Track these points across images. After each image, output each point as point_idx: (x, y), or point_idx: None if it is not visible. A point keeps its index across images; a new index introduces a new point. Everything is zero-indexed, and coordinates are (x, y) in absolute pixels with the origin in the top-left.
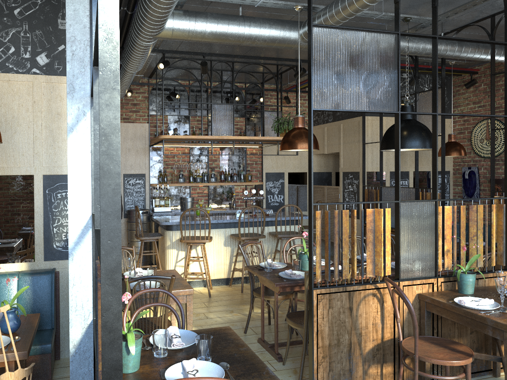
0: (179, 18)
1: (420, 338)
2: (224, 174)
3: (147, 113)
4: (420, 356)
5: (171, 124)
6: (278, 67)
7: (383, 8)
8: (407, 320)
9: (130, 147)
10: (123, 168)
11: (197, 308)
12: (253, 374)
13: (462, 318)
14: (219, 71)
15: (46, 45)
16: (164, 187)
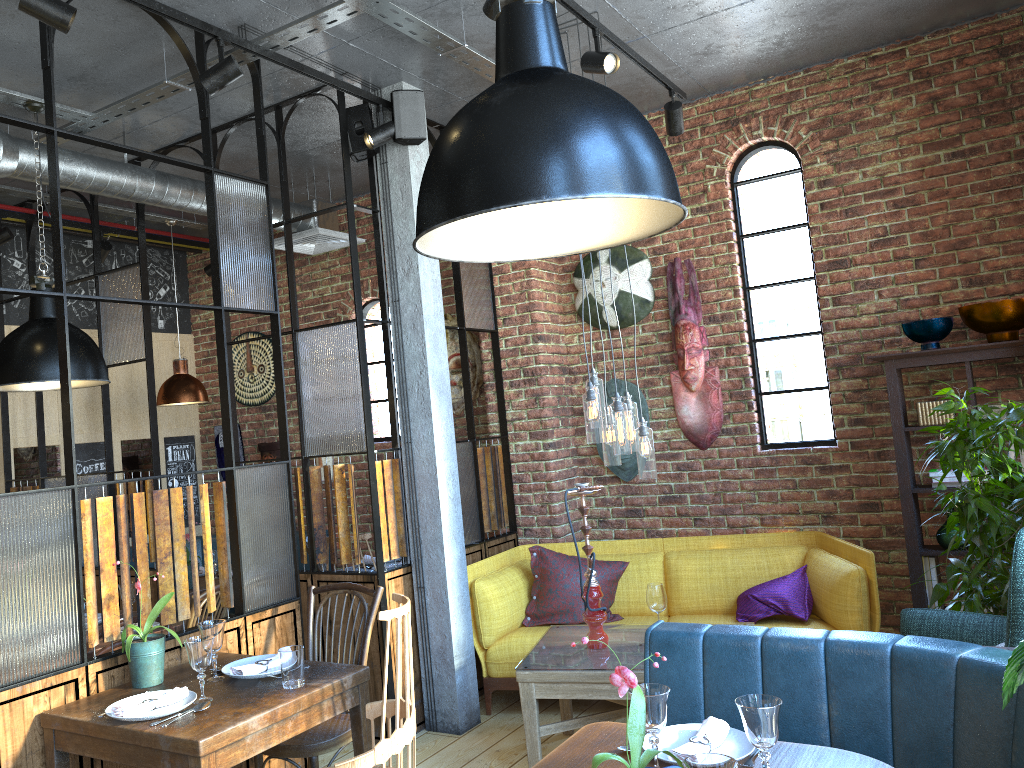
0: None
1: None
2: None
3: None
4: None
5: None
6: None
7: None
8: None
9: None
10: None
11: None
12: None
13: (120, 749)
14: None
15: None
16: None
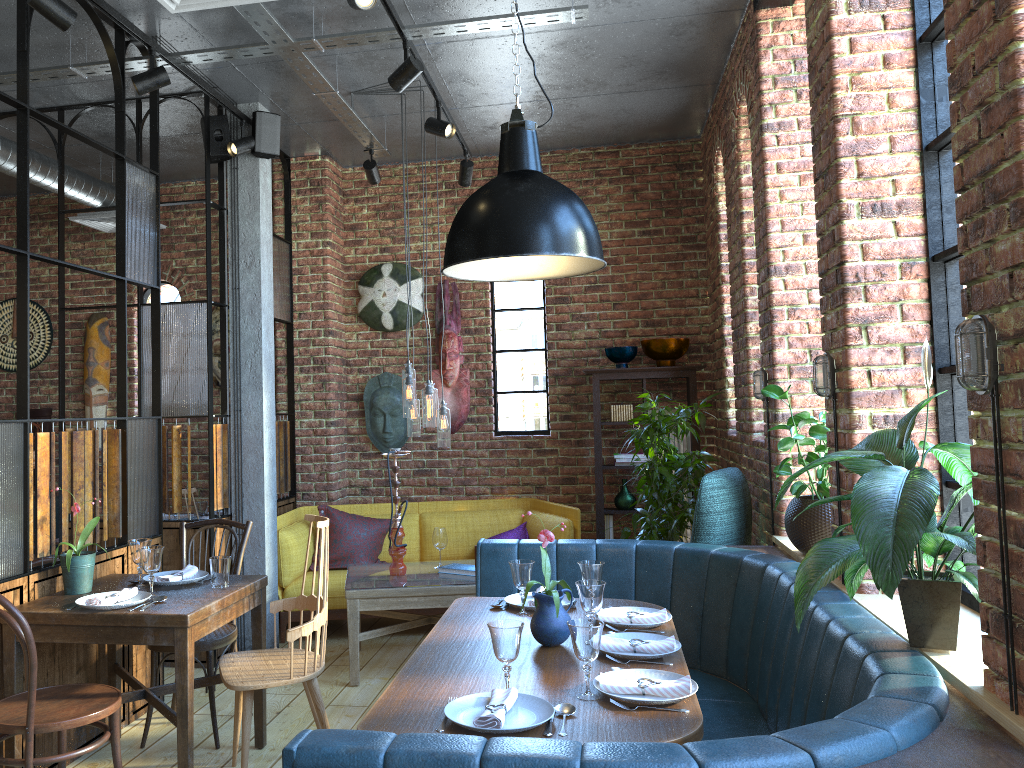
0: None
1: (14, 699)
2: None
3: None
4: (39, 726)
5: None
6: None
7: None
8: None
9: None
10: None
11: None
12: None
13: (96, 631)
14: None
15: None
16: None
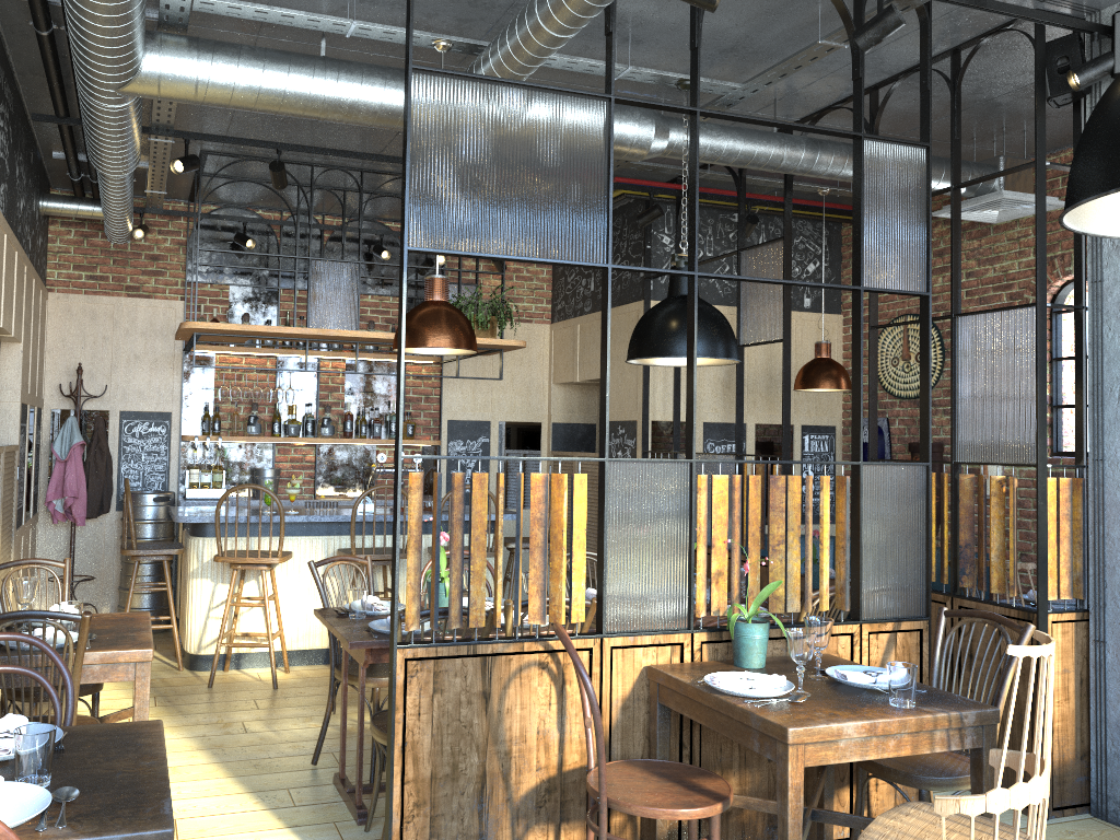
0: (176, 52)
1: (636, 763)
2: (353, 421)
3: (182, 277)
4: (611, 800)
5: (237, 306)
6: None
7: (640, 60)
8: (621, 725)
9: (140, 351)
10: (121, 398)
11: (234, 710)
12: (121, 812)
13: (713, 716)
14: (340, 193)
15: None
16: (213, 445)
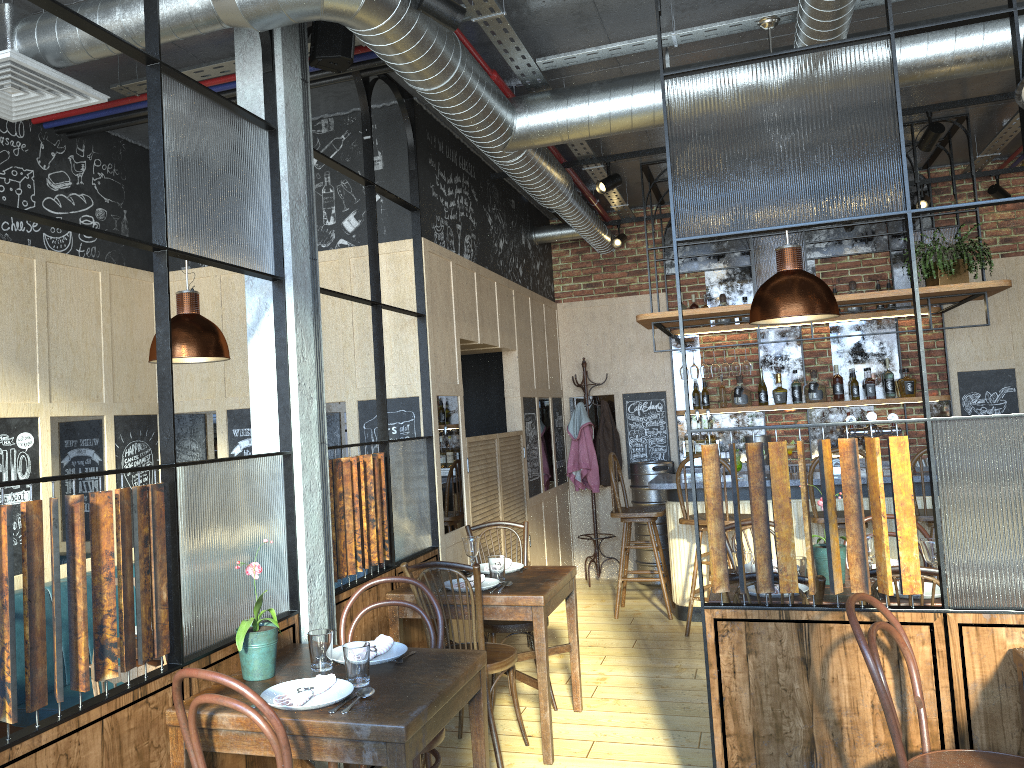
0: (538, 107)
1: (986, 756)
2: (842, 383)
3: (661, 272)
4: None
5: (713, 289)
6: (913, 129)
7: None
8: (984, 712)
9: (633, 341)
10: (621, 383)
11: (695, 658)
12: (386, 710)
13: None
14: None
15: (354, 201)
16: (706, 417)
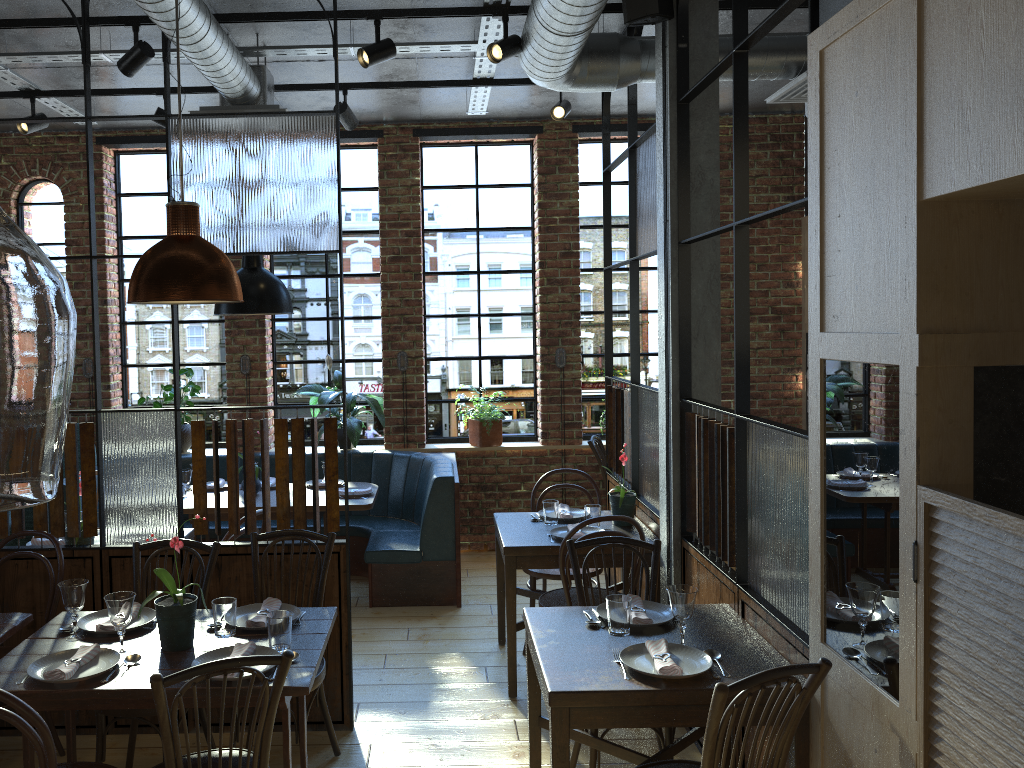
0: None
1: None
2: None
3: None
4: None
5: None
6: None
7: None
8: None
9: None
10: None
11: None
12: (512, 516)
13: None
14: None
15: None
16: None
